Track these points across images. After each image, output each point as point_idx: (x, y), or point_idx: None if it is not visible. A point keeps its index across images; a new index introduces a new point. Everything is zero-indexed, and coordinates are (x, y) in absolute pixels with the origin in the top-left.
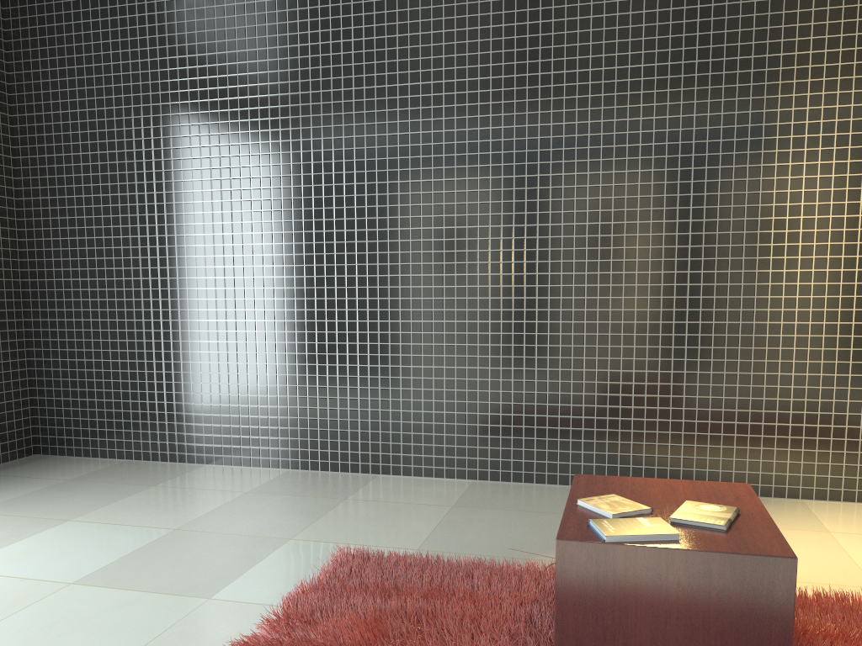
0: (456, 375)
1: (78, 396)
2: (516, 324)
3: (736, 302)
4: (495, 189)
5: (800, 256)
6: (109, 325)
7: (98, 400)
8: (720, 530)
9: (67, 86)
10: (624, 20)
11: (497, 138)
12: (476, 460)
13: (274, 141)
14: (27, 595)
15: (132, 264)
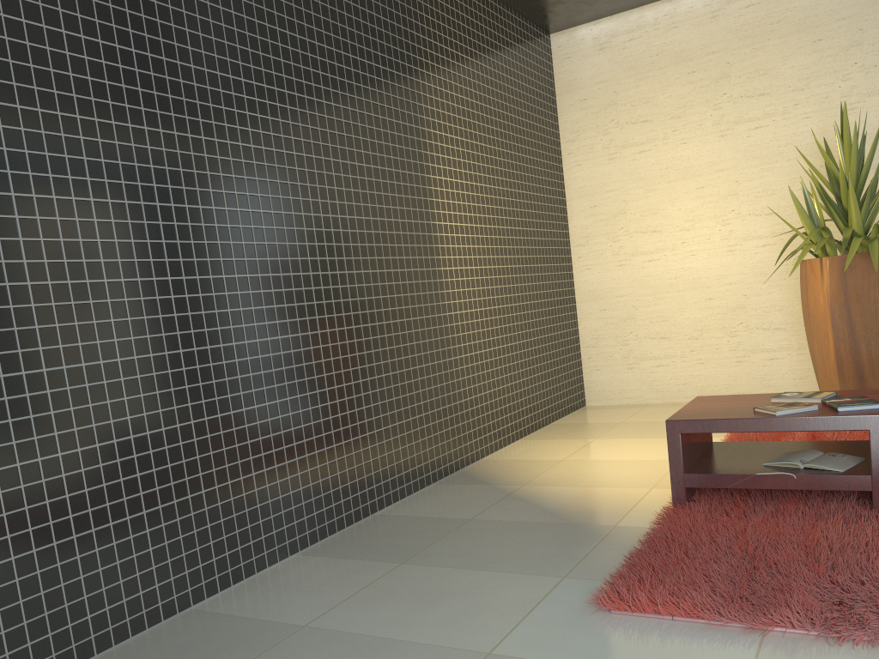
0: (258, 417)
1: None
2: (303, 337)
3: (432, 297)
4: (259, 163)
5: (452, 256)
6: None
7: None
8: (835, 396)
9: None
10: (332, 1)
11: (252, 95)
12: (294, 525)
13: None
14: None
15: None
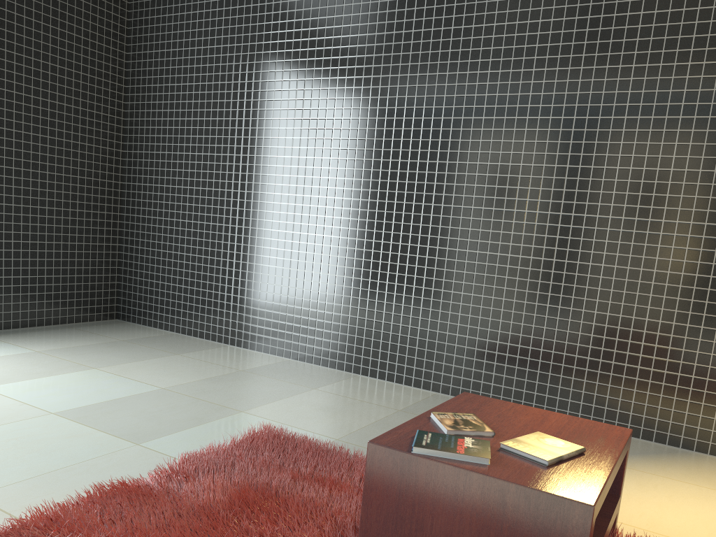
0: (433, 296)
1: (149, 278)
2: (490, 255)
3: (709, 255)
4: (486, 129)
5: None
6: (175, 224)
7: (161, 283)
8: (542, 464)
9: (166, 30)
10: None
11: (494, 81)
12: (441, 375)
13: (309, 79)
14: (14, 416)
15: (195, 176)
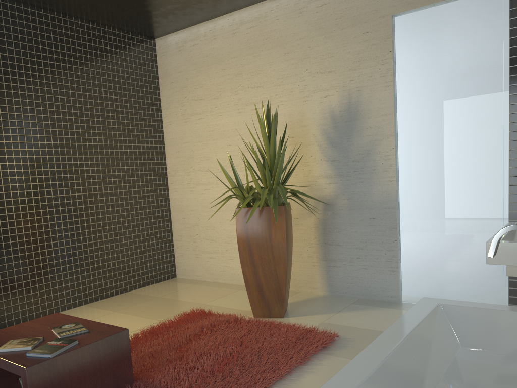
0: None
1: None
2: None
3: None
4: None
5: (4, 192)
6: None
7: None
8: (86, 332)
9: None
10: None
11: None
12: None
13: None
14: None
15: None
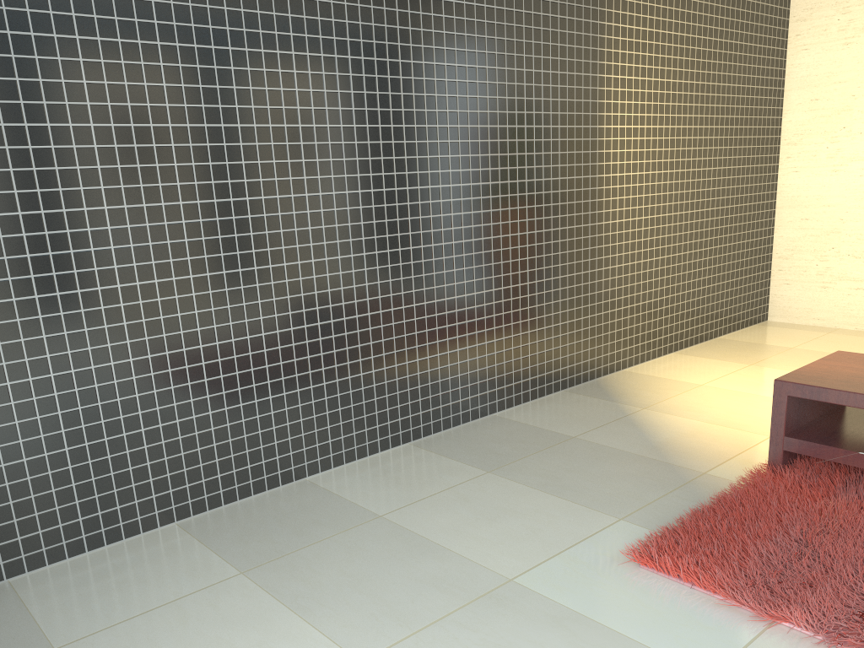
0: (382, 321)
1: None
2: (436, 247)
3: (587, 206)
4: (406, 77)
5: (618, 162)
6: None
7: None
8: None
9: None
10: None
11: (404, 8)
12: (409, 418)
13: None
14: None
15: None
